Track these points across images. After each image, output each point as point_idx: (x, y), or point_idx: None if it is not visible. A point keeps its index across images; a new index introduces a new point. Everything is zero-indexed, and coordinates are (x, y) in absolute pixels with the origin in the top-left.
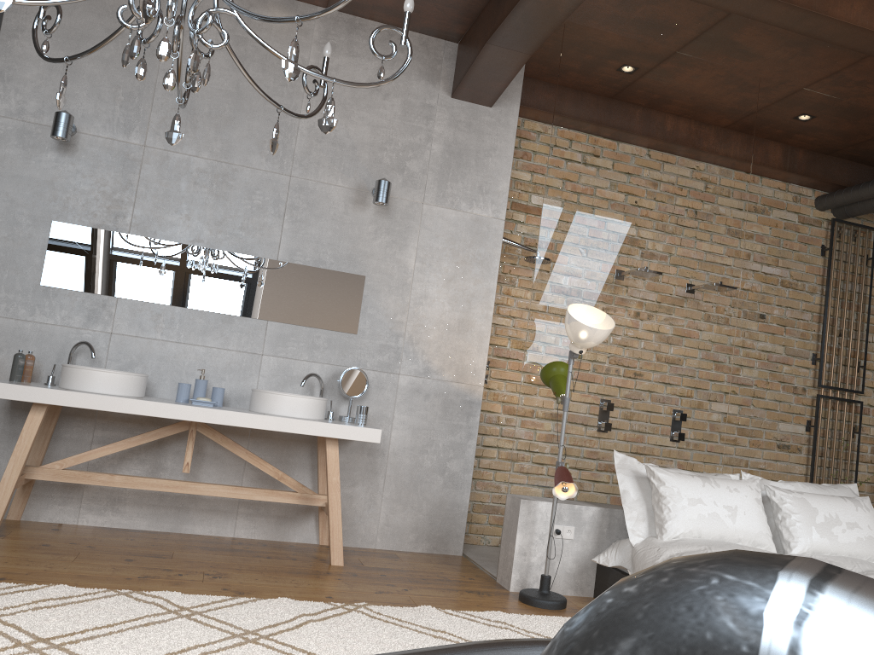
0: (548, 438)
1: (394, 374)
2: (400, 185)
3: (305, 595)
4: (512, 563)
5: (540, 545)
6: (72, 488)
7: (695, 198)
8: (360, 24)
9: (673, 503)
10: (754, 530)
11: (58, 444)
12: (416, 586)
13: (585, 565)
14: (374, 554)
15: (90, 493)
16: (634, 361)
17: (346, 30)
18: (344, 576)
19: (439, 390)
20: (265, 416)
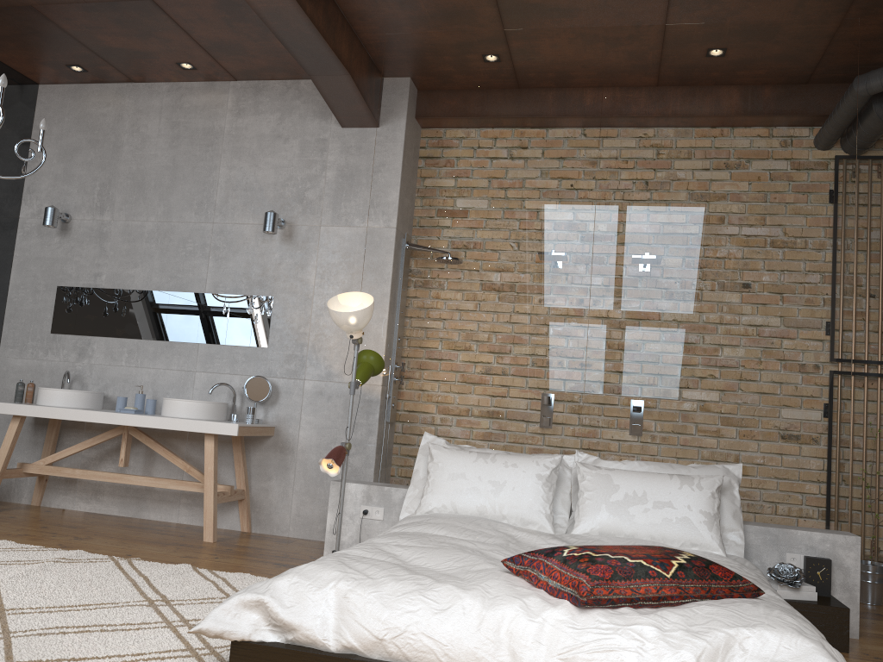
0: (381, 426)
1: (300, 380)
2: (300, 213)
3: (112, 552)
4: (325, 541)
5: (351, 525)
6: (71, 482)
7: (532, 170)
8: (264, 86)
9: (433, 478)
10: (522, 506)
11: (62, 449)
12: (236, 557)
13: None
14: (272, 539)
15: (82, 486)
16: (469, 344)
17: (252, 94)
18: (190, 547)
19: (340, 391)
20: (150, 417)
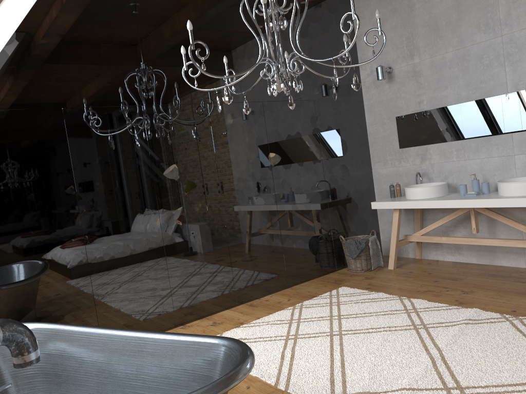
0: None
1: None
2: None
3: (498, 308)
4: None
5: None
6: (437, 243)
7: None
8: None
9: None
10: None
11: (426, 222)
12: None
13: None
14: None
15: (445, 245)
16: None
17: None
18: None
19: None
20: (493, 199)
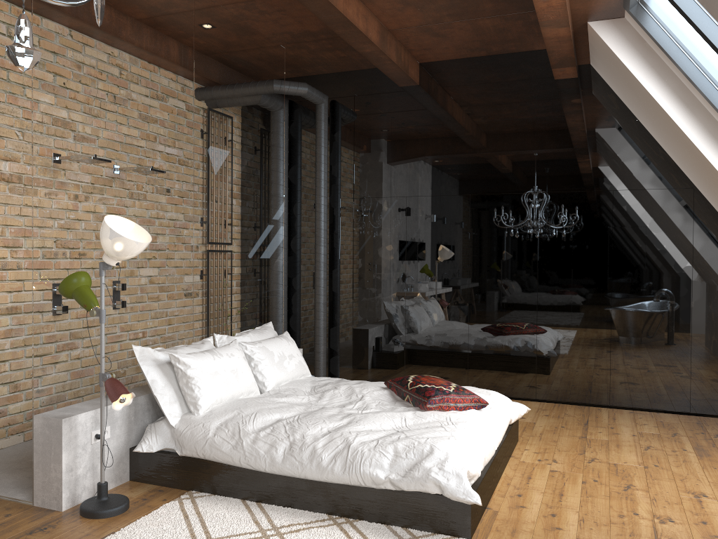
0: (65, 347)
1: None
2: None
3: None
4: (61, 483)
5: (84, 455)
6: None
7: (159, 98)
8: None
9: (201, 381)
10: (249, 382)
11: None
12: None
13: (121, 456)
14: None
15: None
16: None
17: None
18: None
19: None
20: None
